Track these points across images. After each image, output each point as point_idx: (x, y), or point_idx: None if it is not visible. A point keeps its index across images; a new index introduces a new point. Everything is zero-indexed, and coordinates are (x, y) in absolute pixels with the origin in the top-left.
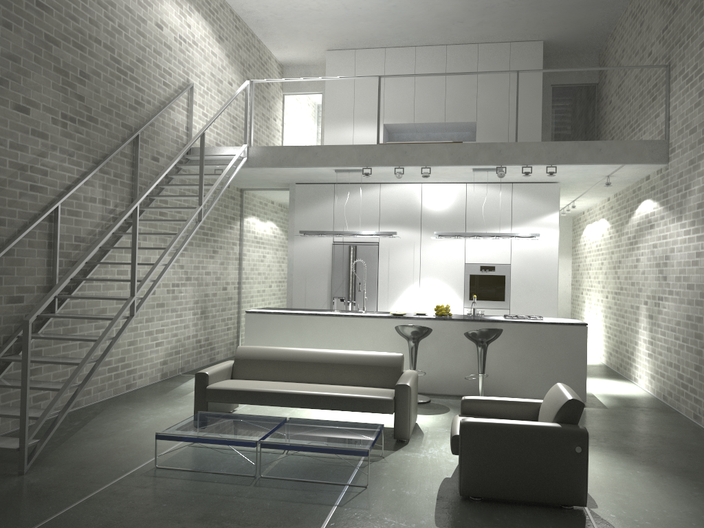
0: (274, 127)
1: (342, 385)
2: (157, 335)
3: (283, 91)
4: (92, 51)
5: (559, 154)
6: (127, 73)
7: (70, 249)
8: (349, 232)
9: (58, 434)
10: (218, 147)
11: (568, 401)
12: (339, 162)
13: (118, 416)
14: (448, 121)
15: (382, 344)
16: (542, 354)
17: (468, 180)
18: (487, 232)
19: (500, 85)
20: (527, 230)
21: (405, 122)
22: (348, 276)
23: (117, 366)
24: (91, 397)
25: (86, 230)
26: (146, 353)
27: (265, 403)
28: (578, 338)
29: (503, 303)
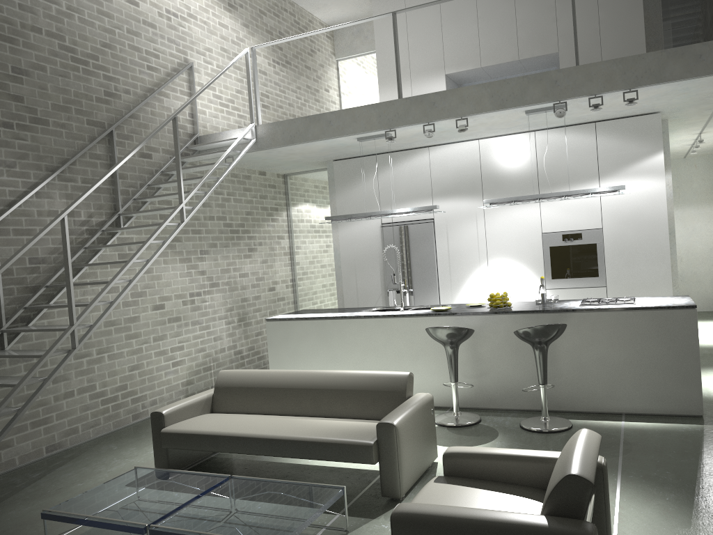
0: (327, 99)
1: (334, 417)
2: (174, 354)
3: (336, 56)
4: (29, 42)
5: (640, 72)
6: (88, 61)
7: (24, 273)
8: (381, 212)
9: (1, 493)
10: (225, 131)
11: (565, 478)
12: (357, 128)
13: (90, 462)
14: (523, 57)
15: (422, 348)
16: (633, 351)
17: (534, 127)
18: (551, 192)
19: (586, 0)
20: (621, 181)
21: (470, 67)
22: (402, 263)
23: (116, 395)
24: (80, 435)
25: (46, 249)
26: (158, 375)
27: (224, 450)
28: (684, 327)
29: (597, 279)
